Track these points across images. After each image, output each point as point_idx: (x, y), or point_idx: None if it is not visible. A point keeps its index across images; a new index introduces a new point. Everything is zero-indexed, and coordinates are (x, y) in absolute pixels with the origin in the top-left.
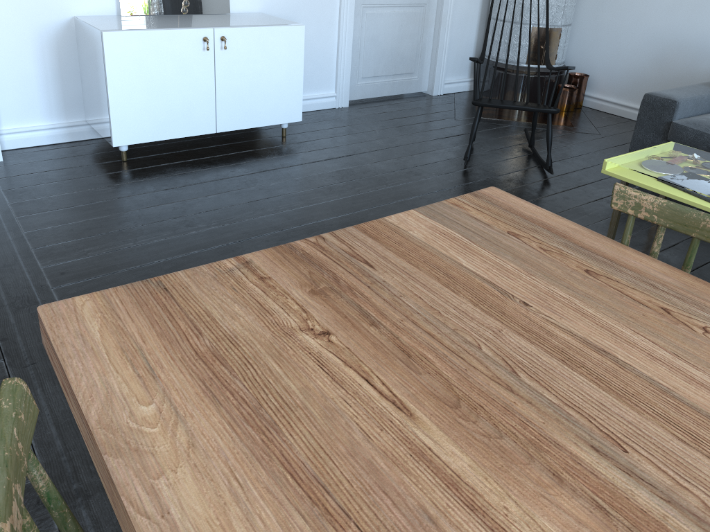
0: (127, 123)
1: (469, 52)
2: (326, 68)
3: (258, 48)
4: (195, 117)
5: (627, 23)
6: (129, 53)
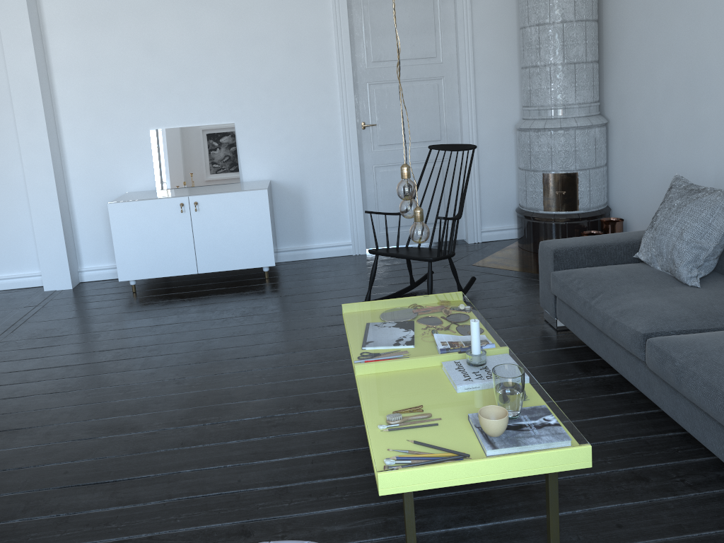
0: (127, 265)
1: (510, 200)
2: (340, 221)
3: (227, 209)
4: (179, 261)
5: (644, 162)
6: (126, 217)
